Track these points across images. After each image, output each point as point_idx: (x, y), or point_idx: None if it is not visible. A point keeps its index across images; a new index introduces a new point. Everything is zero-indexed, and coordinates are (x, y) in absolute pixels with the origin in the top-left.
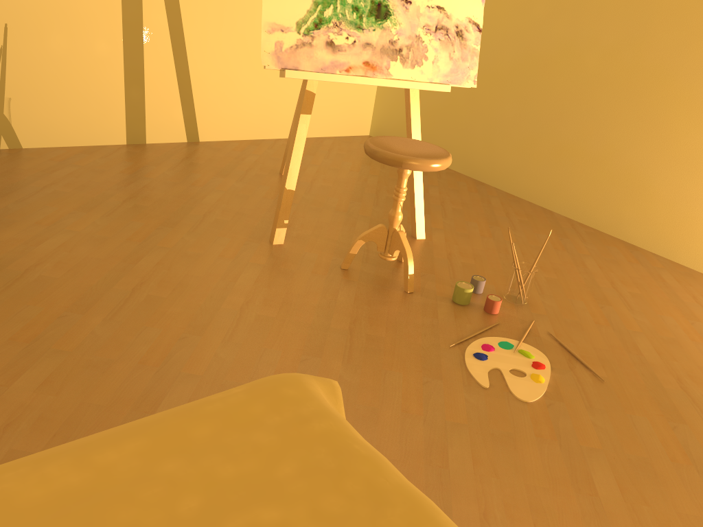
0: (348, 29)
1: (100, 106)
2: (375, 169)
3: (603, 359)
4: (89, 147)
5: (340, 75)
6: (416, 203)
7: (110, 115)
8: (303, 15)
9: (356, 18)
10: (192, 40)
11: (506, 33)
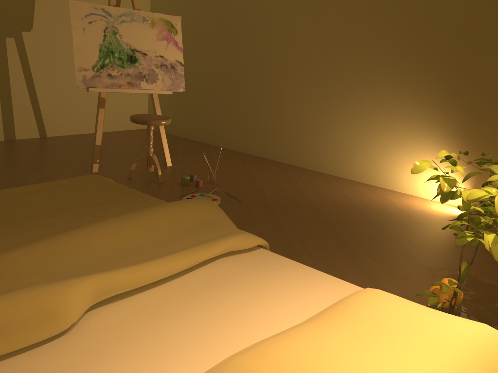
0: (117, 68)
1: None
2: None
3: (245, 196)
4: None
5: (116, 89)
6: (164, 148)
7: None
8: (94, 63)
9: (121, 63)
10: (38, 82)
11: (207, 67)
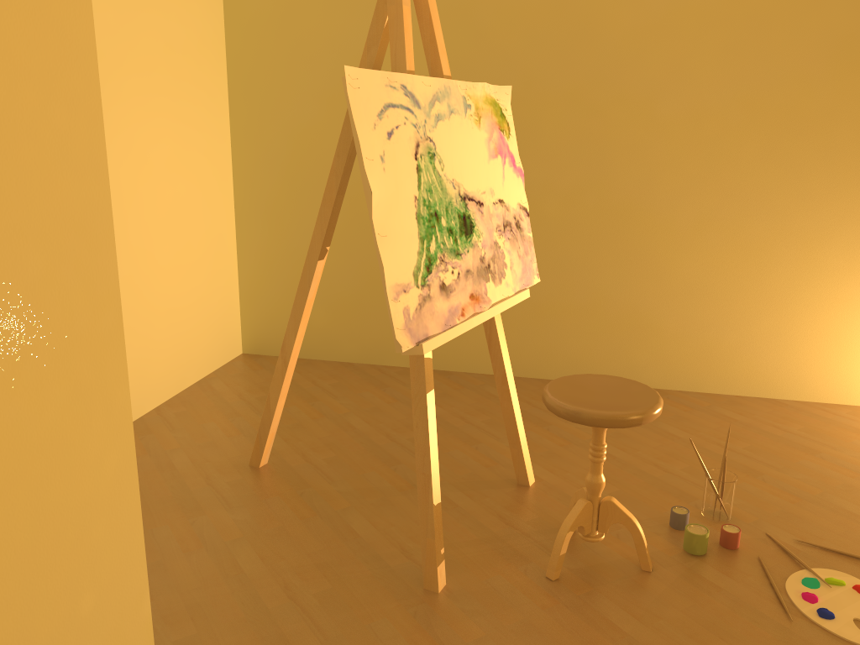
0: (451, 260)
1: None
2: (334, 403)
3: None
4: None
5: (461, 324)
6: (522, 443)
7: None
8: (415, 260)
9: (453, 242)
10: None
11: None
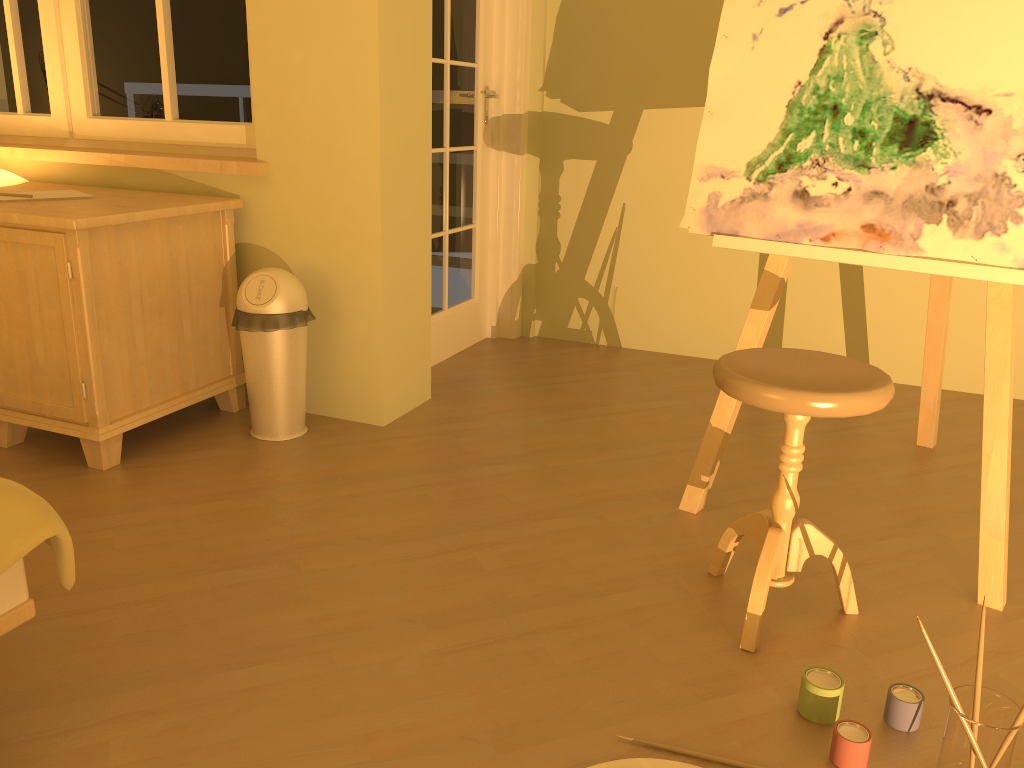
0: (839, 169)
1: (720, 307)
2: None
3: None
4: (696, 358)
5: (806, 246)
6: (983, 524)
7: (731, 321)
8: (759, 151)
9: (858, 149)
10: None
11: None
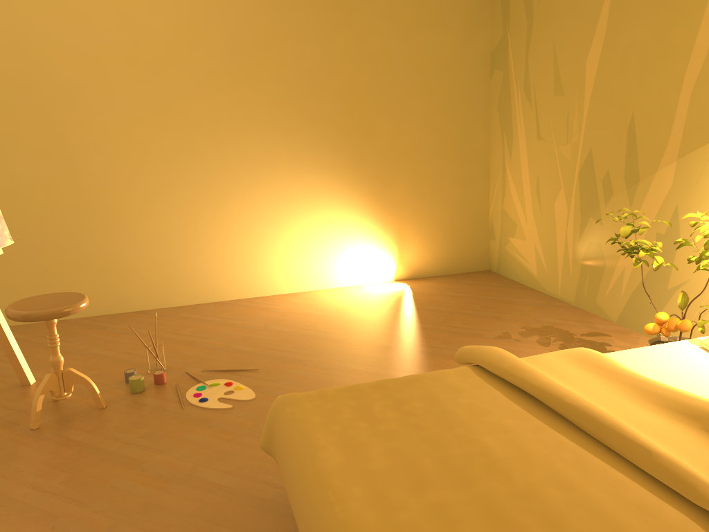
0: None
1: None
2: None
3: (240, 363)
4: None
5: None
6: (18, 355)
7: None
8: None
9: None
10: None
11: None
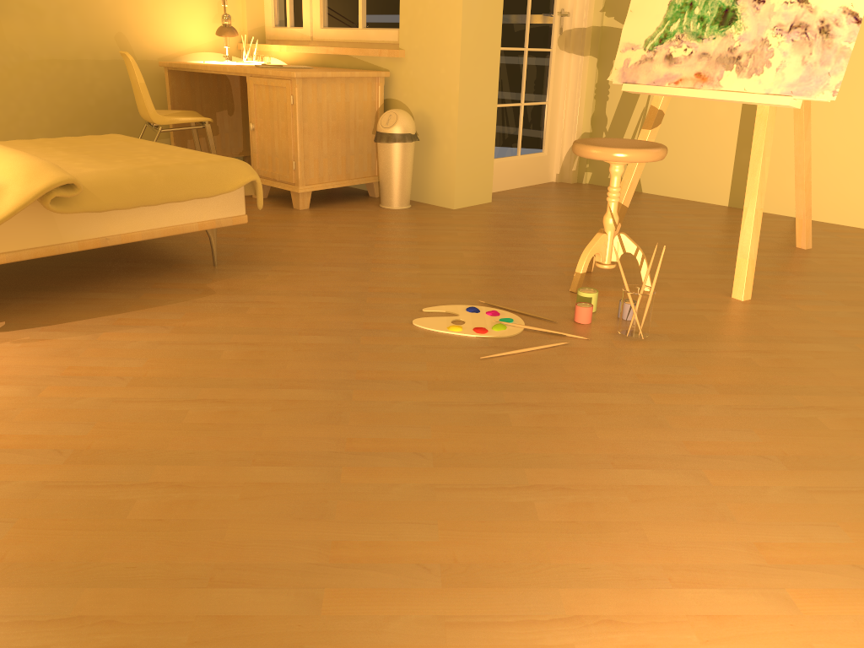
0: (688, 41)
1: (710, 164)
2: None
3: (536, 366)
4: (690, 201)
5: (666, 87)
6: (739, 250)
7: (717, 175)
8: (651, 32)
9: (699, 28)
10: (820, 104)
11: None
